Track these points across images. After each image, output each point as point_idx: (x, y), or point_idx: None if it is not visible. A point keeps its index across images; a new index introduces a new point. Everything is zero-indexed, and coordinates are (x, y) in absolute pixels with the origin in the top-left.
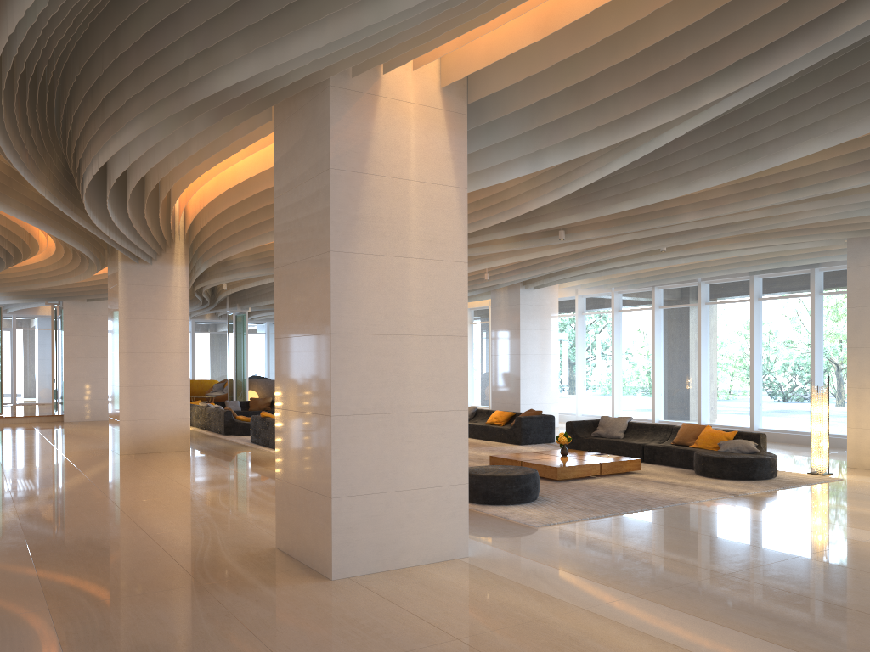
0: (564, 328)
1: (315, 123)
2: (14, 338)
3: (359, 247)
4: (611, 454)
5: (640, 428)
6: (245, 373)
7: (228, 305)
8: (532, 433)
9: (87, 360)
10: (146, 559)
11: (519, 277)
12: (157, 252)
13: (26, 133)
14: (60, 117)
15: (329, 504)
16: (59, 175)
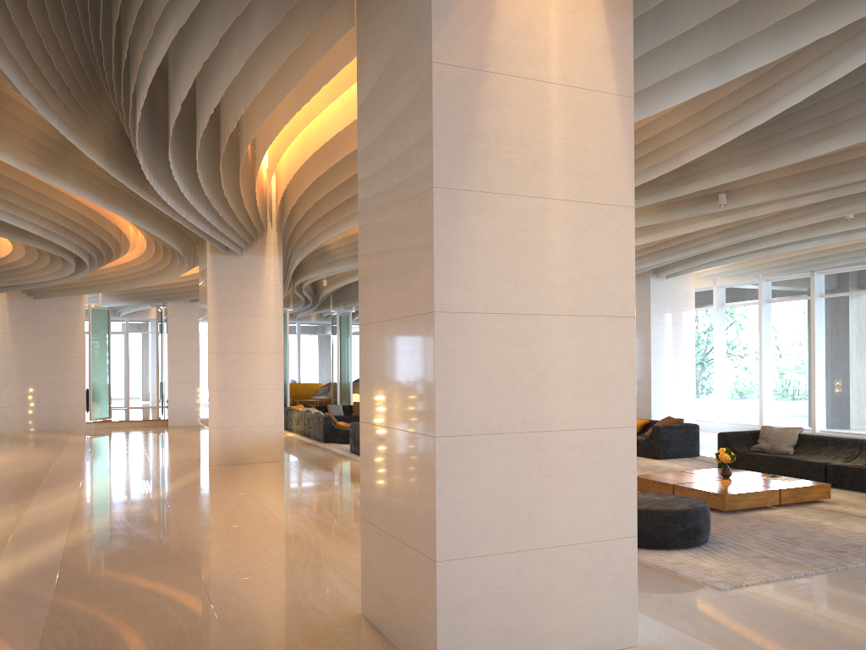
0: (699, 323)
1: (411, 3)
2: (127, 341)
3: (476, 182)
4: (780, 474)
5: (815, 442)
6: (349, 376)
7: (332, 304)
8: (672, 445)
9: (190, 363)
10: (187, 627)
11: (653, 262)
12: (247, 241)
13: (53, 69)
14: (93, 46)
15: (432, 570)
16: (115, 137)
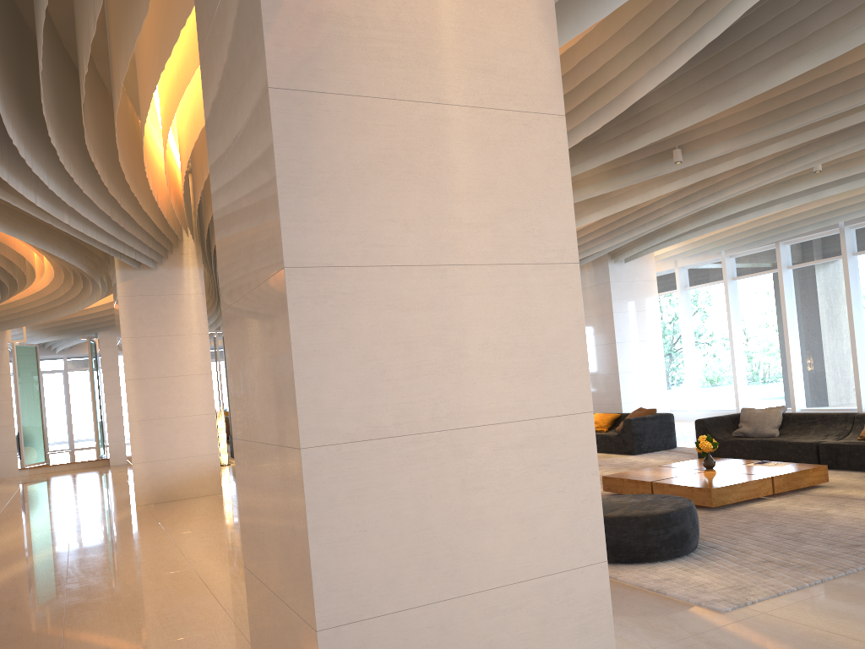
0: (663, 308)
1: None
2: (67, 380)
3: (334, 81)
4: (767, 460)
5: (802, 420)
6: None
7: None
8: (646, 438)
9: None
10: None
11: (609, 244)
12: (159, 252)
13: None
14: None
15: (313, 644)
16: None
